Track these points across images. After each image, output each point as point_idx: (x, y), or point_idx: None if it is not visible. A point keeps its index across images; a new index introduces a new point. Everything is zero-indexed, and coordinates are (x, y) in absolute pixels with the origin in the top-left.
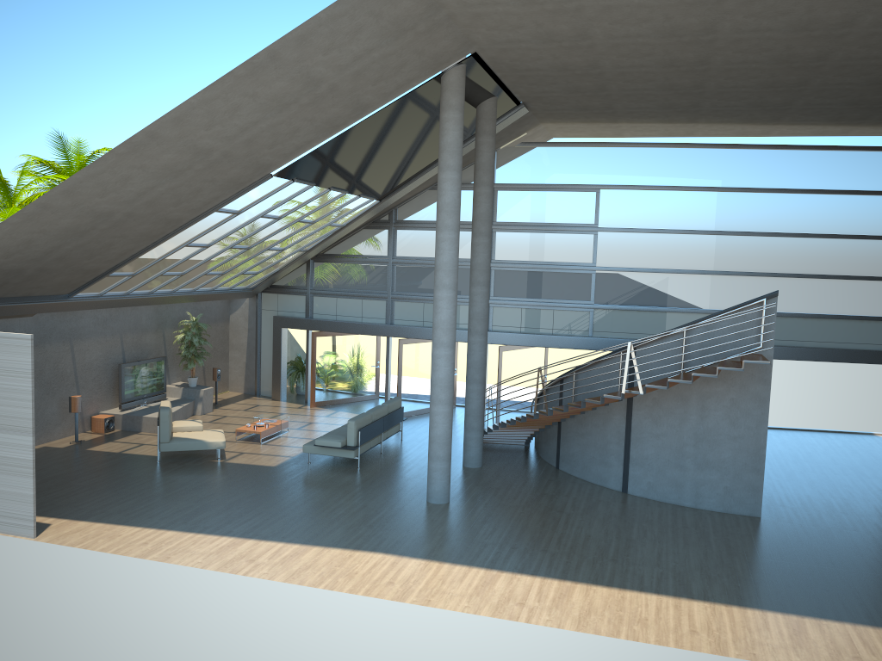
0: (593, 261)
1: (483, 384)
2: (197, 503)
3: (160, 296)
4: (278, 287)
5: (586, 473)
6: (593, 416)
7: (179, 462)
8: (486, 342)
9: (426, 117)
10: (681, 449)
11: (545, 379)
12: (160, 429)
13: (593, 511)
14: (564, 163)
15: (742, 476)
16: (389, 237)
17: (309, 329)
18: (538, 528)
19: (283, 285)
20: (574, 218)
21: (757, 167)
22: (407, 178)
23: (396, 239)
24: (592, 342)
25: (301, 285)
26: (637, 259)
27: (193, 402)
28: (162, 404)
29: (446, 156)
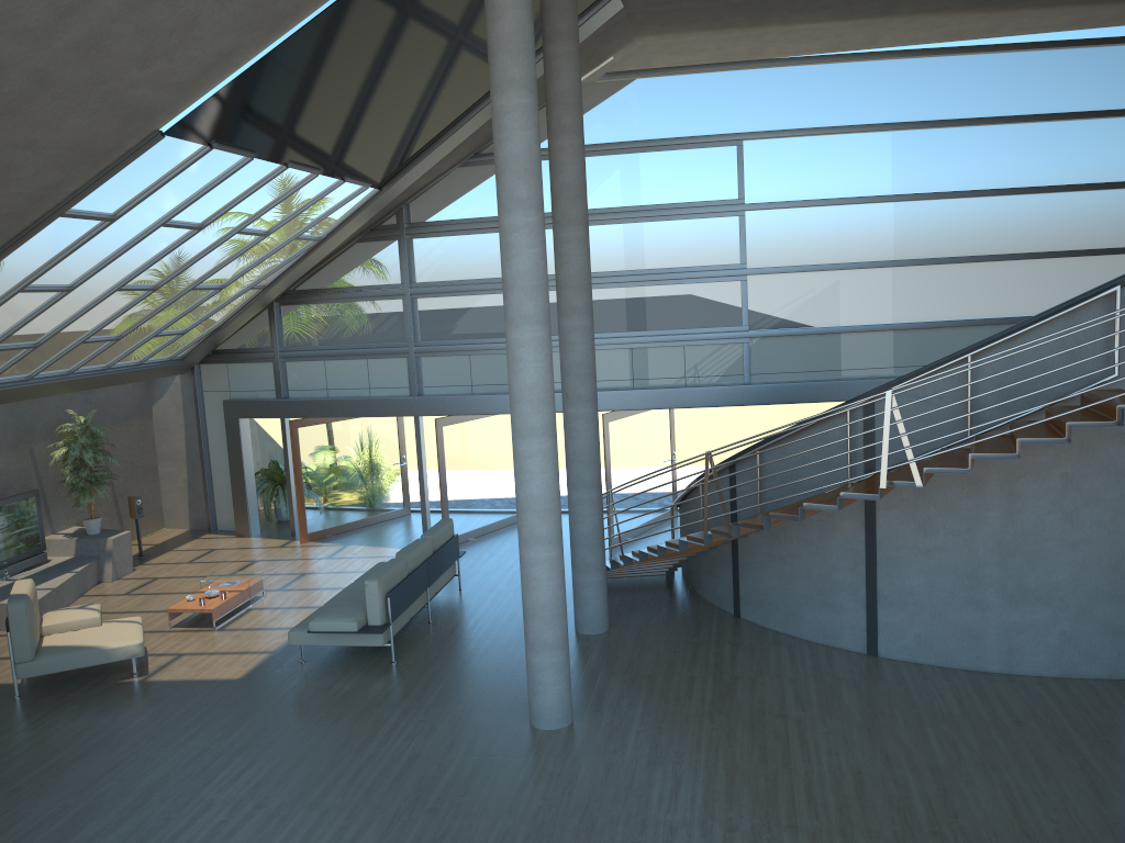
0: (742, 260)
1: (599, 487)
2: (80, 796)
3: (4, 388)
4: (226, 353)
5: (796, 625)
6: (799, 526)
7: (58, 693)
8: (596, 413)
9: (452, 7)
10: (976, 573)
11: (674, 458)
12: (12, 639)
13: (838, 707)
14: (680, 102)
15: (1093, 610)
16: (402, 253)
17: (285, 416)
18: (758, 767)
19: (234, 348)
20: (704, 192)
21: (991, 83)
22: (424, 144)
23: (413, 255)
24: (752, 393)
25: (263, 345)
26: (813, 250)
27: (96, 561)
28: (14, 590)
29: (505, 60)
